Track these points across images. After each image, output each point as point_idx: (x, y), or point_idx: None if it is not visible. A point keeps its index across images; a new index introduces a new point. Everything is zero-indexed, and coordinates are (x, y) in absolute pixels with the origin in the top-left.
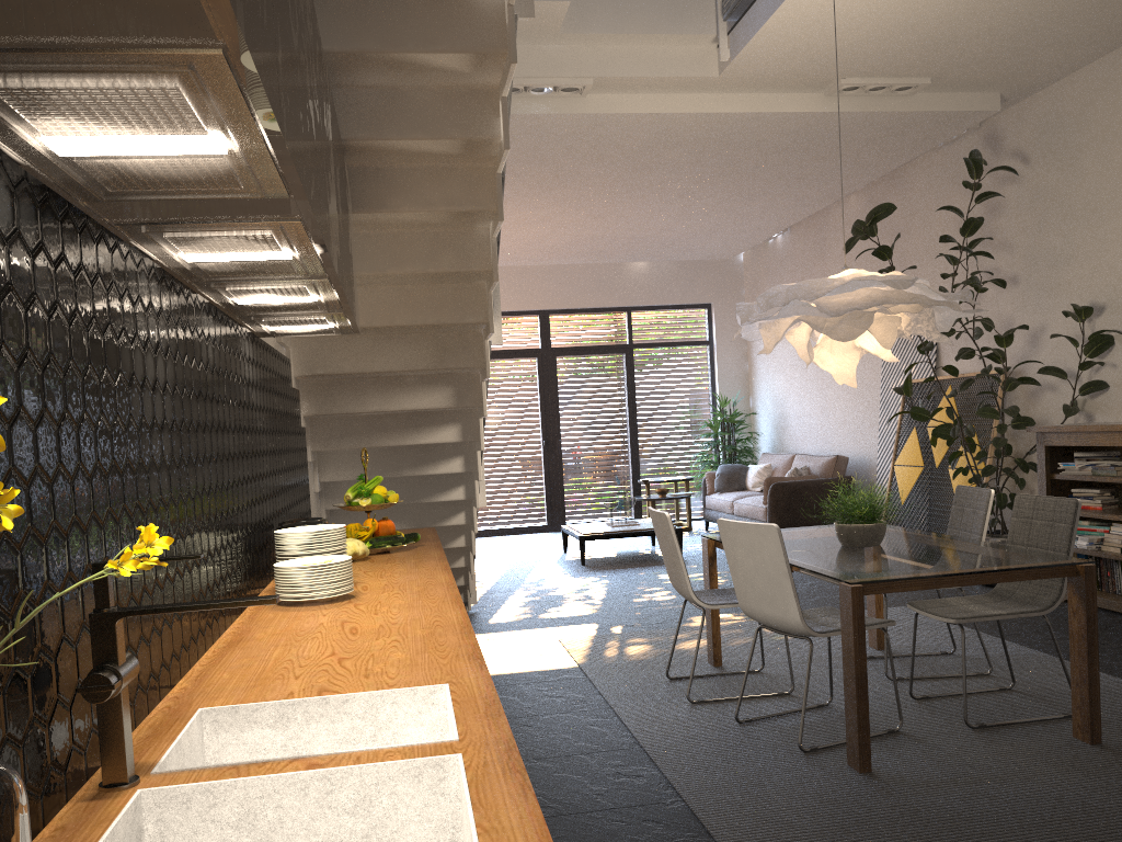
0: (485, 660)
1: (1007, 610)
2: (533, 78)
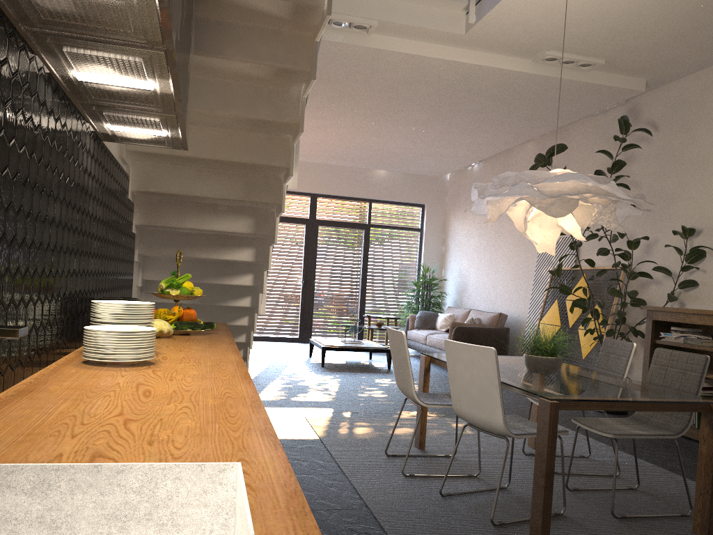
0: None
1: (648, 431)
2: (335, 13)
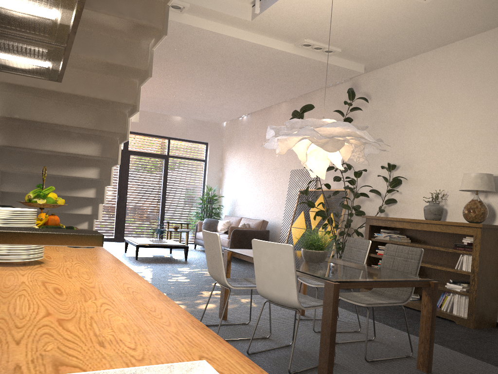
0: None
1: (385, 301)
2: None
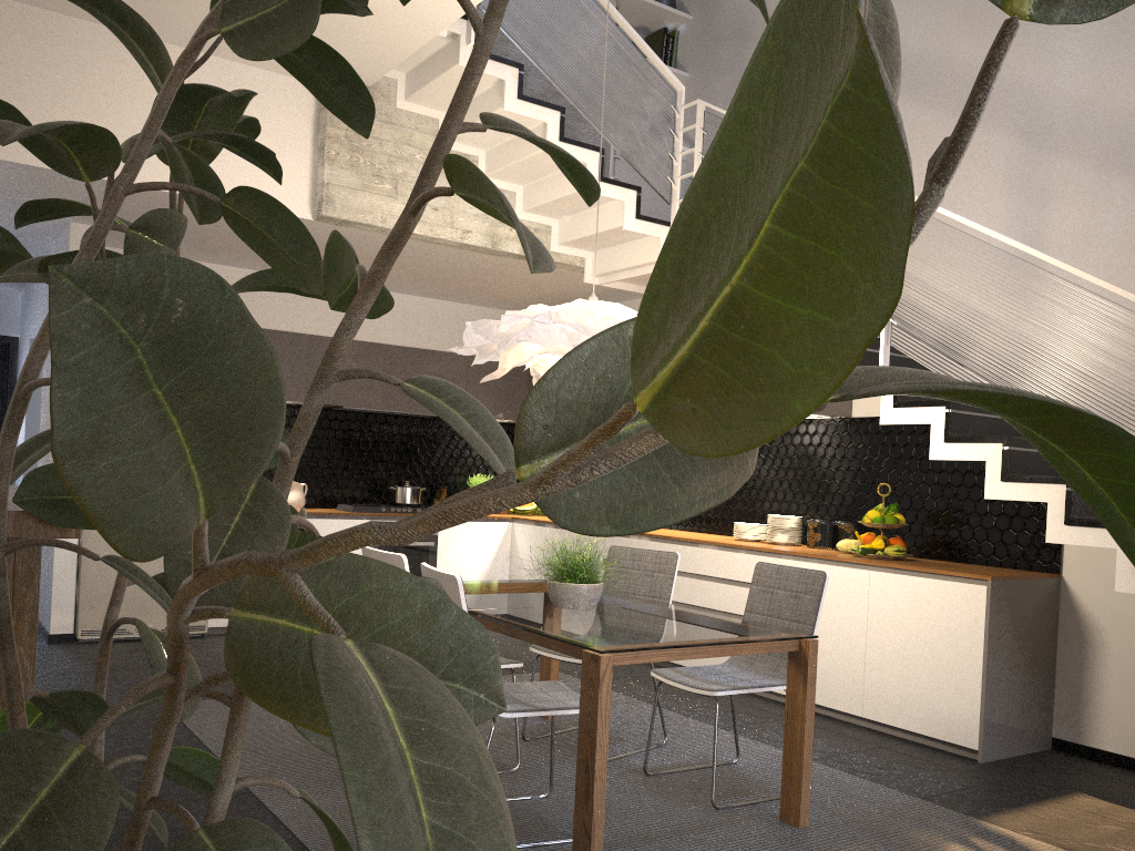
0: (1132, 829)
1: None
2: None
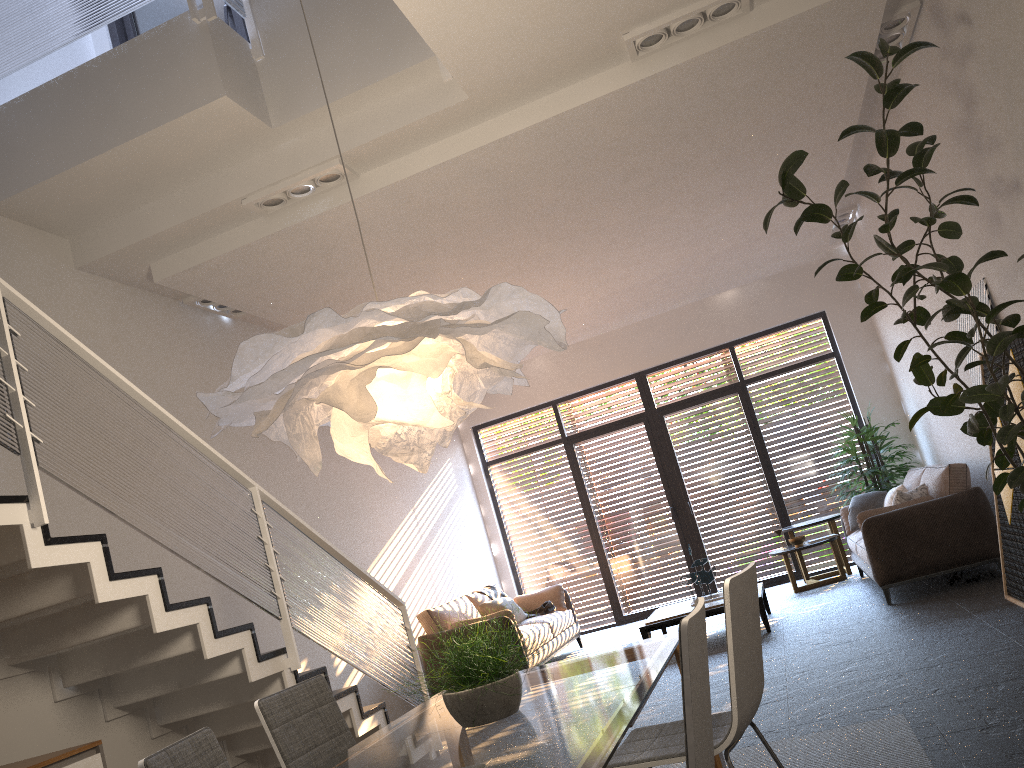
0: None
1: None
2: (279, 183)
